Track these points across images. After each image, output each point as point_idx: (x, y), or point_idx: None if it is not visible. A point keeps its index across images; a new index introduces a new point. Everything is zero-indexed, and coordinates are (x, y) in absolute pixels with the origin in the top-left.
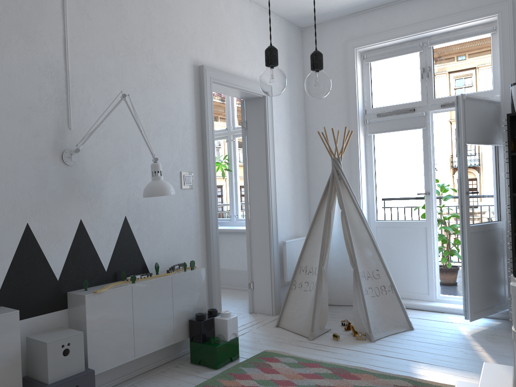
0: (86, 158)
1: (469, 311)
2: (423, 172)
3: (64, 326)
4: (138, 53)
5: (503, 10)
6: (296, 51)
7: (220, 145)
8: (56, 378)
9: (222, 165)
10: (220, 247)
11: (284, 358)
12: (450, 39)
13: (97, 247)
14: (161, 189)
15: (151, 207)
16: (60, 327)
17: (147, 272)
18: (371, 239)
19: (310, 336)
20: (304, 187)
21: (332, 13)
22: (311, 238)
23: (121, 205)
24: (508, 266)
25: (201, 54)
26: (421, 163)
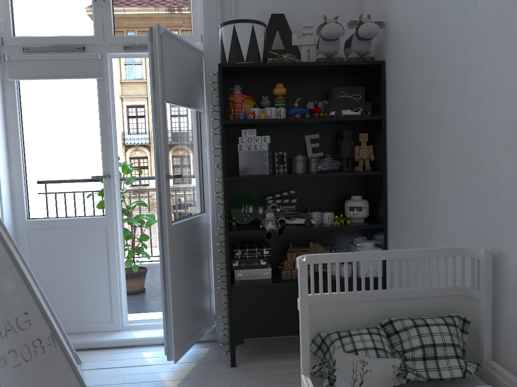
0: None
1: (173, 348)
2: (100, 145)
3: None
4: None
5: None
6: None
7: None
8: None
9: None
10: None
11: None
12: None
13: None
14: None
15: None
16: None
17: None
18: (13, 259)
19: None
20: None
21: None
22: None
23: None
24: (216, 272)
25: None
26: (96, 131)
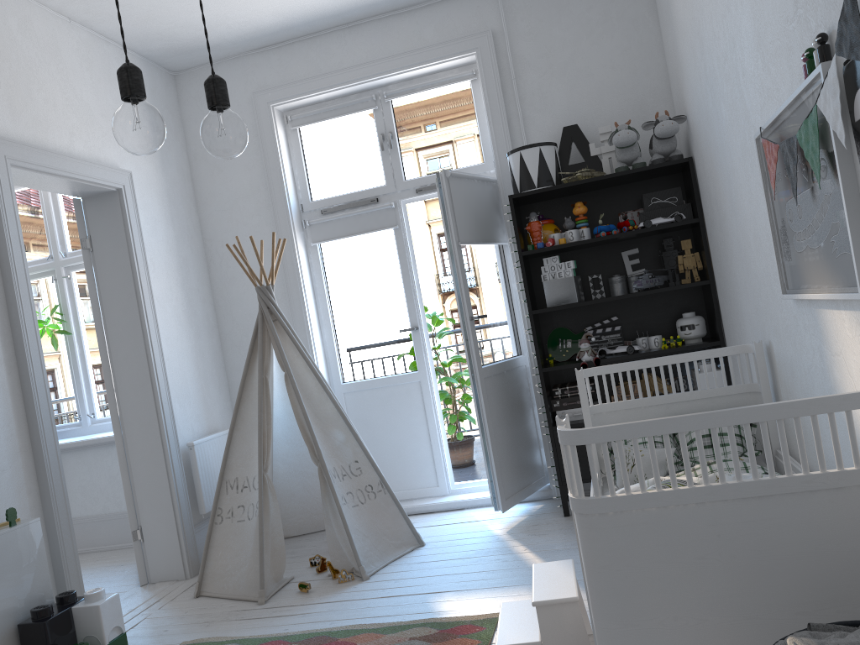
0: None
1: (499, 496)
2: (404, 296)
3: None
4: None
5: (482, 46)
6: (169, 111)
7: (41, 289)
8: None
9: (51, 325)
10: (67, 477)
11: None
12: (416, 89)
13: None
14: None
15: None
16: None
17: None
18: (340, 412)
19: (261, 597)
20: (214, 344)
21: (225, 46)
22: (239, 428)
23: None
24: (541, 419)
25: None
26: (399, 282)
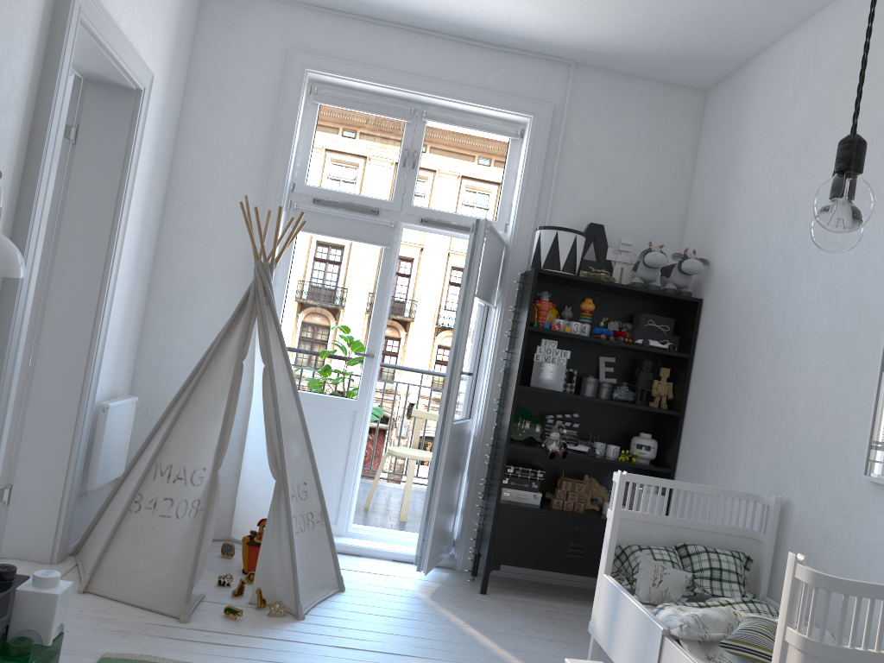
0: None
1: (427, 558)
2: (370, 319)
3: None
4: None
5: (540, 114)
6: (190, 22)
7: None
8: None
9: None
10: None
11: None
12: (457, 122)
13: None
14: (5, 259)
15: None
16: None
17: None
18: (304, 425)
19: (184, 614)
20: (143, 295)
21: None
22: (189, 409)
23: None
24: (471, 488)
25: None
26: (369, 303)
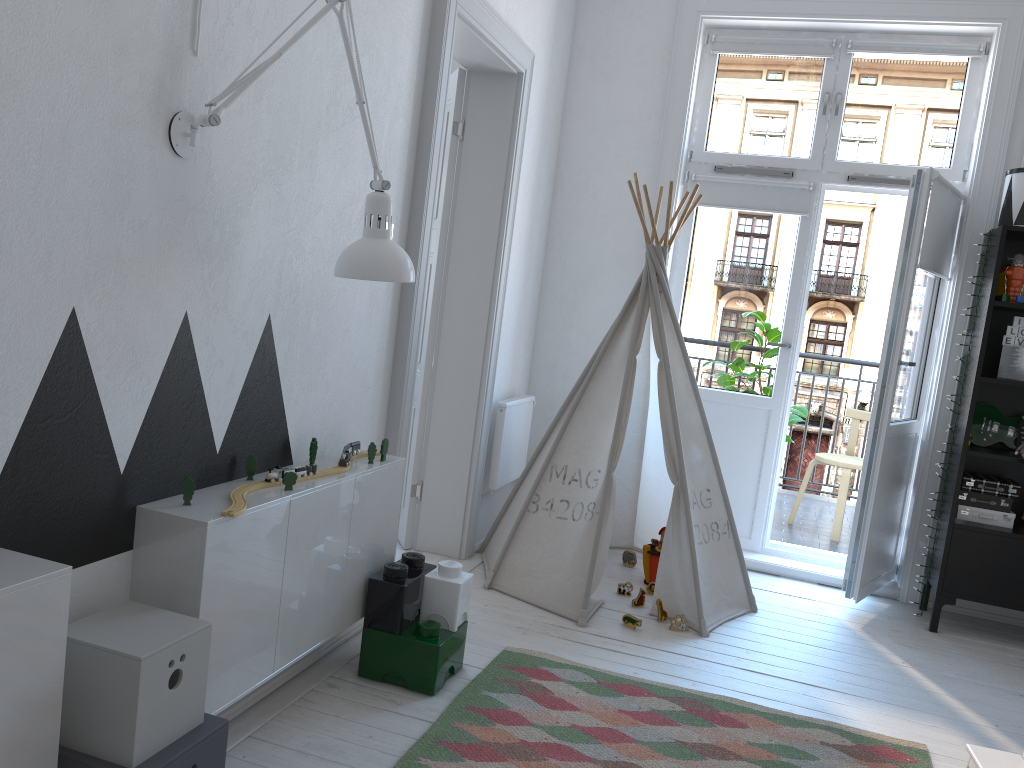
0: (216, 146)
1: (858, 583)
2: (785, 302)
3: (120, 596)
4: None
5: (1013, 19)
6: None
7: None
8: (148, 749)
9: None
10: None
11: (563, 671)
12: (893, 48)
13: (208, 389)
14: (396, 265)
15: (316, 300)
16: (126, 602)
17: (289, 460)
18: (705, 426)
19: (582, 618)
20: (535, 289)
21: None
22: (582, 408)
23: (265, 285)
24: (918, 504)
25: None
26: (783, 284)
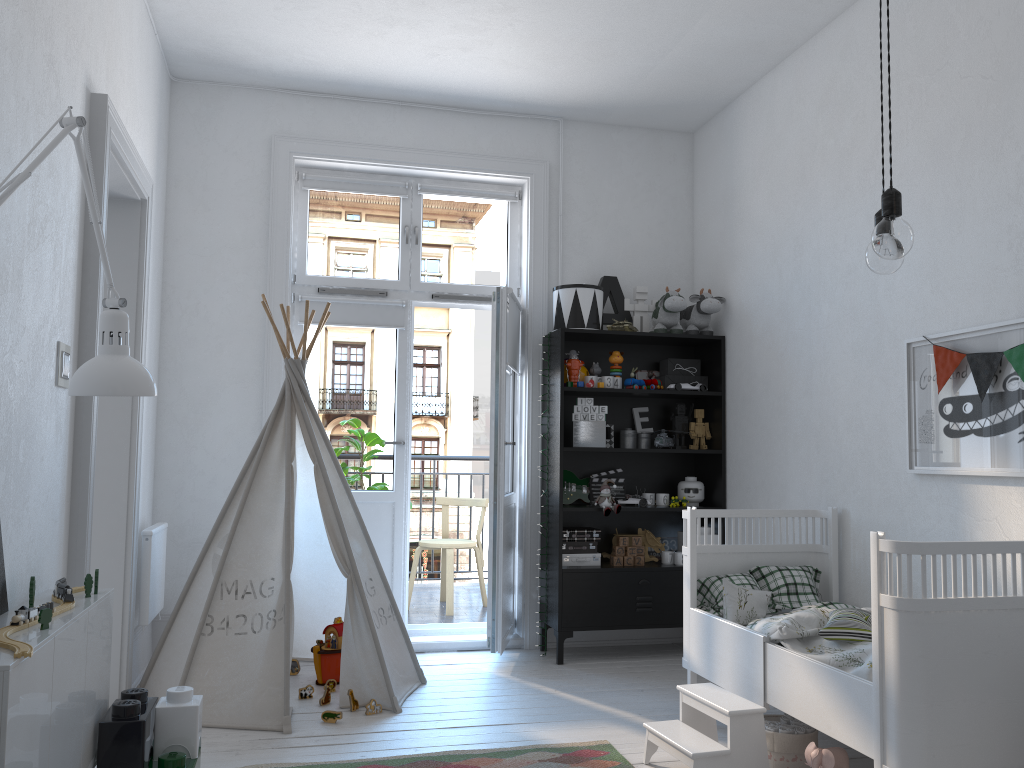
0: None
1: (500, 637)
2: (395, 405)
3: None
4: (38, 16)
5: (537, 174)
6: (165, 121)
7: None
8: None
9: None
10: None
11: None
12: (453, 192)
13: None
14: (145, 380)
15: (23, 427)
16: None
17: (6, 606)
18: (360, 520)
19: (286, 725)
20: (154, 413)
21: (262, 74)
22: (244, 521)
23: None
24: (526, 562)
25: (95, 66)
26: (391, 389)
